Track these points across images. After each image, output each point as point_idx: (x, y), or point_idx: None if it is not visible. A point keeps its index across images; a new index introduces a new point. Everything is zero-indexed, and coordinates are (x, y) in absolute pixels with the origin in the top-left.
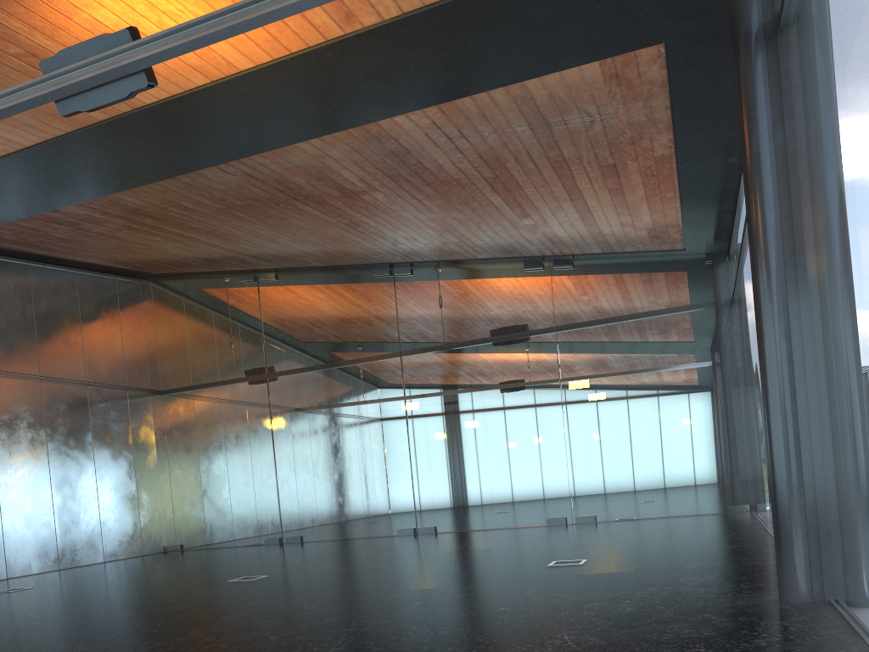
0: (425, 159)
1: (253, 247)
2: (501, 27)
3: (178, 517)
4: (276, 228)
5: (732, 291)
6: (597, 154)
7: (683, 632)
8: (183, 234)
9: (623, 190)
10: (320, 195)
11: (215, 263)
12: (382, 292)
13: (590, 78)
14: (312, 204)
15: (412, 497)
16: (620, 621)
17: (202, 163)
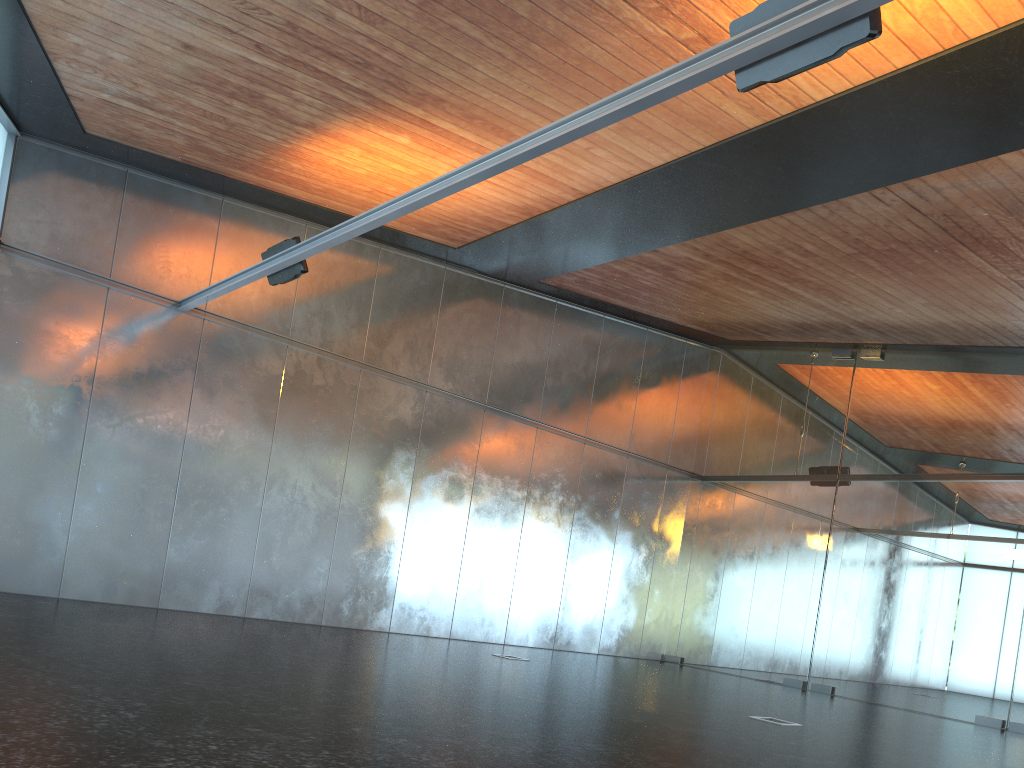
0: None
1: (868, 311)
2: None
3: (686, 625)
4: (912, 286)
5: None
6: None
7: None
8: (786, 289)
9: None
10: (1000, 237)
11: (809, 331)
12: None
13: None
14: (982, 250)
15: (1012, 676)
16: None
17: (853, 187)
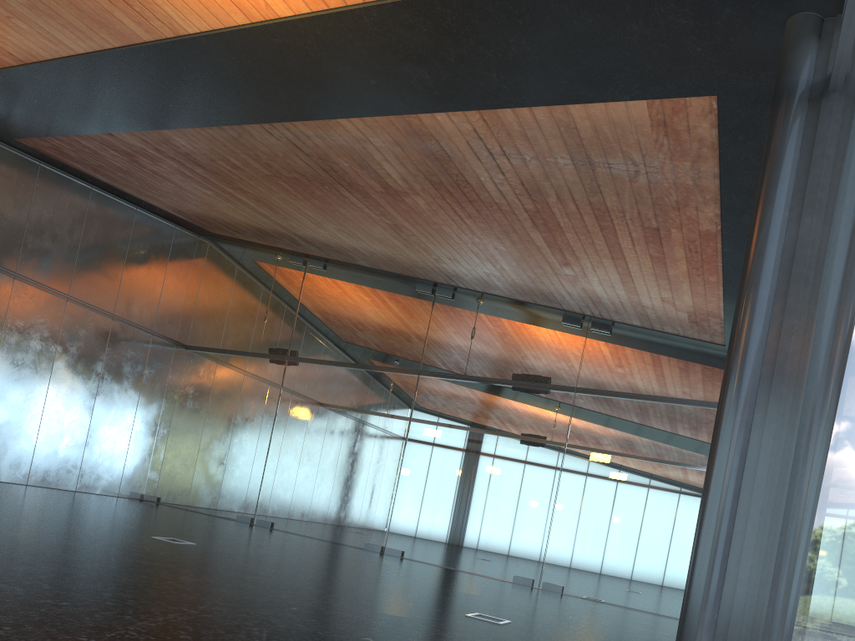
0: (466, 171)
1: (301, 227)
2: (544, 31)
3: (164, 470)
4: (322, 212)
5: None
6: (641, 212)
7: None
8: (234, 195)
9: (665, 261)
10: (363, 186)
11: (268, 236)
12: (419, 308)
13: (636, 119)
14: (356, 193)
15: (390, 515)
16: None
17: (246, 117)
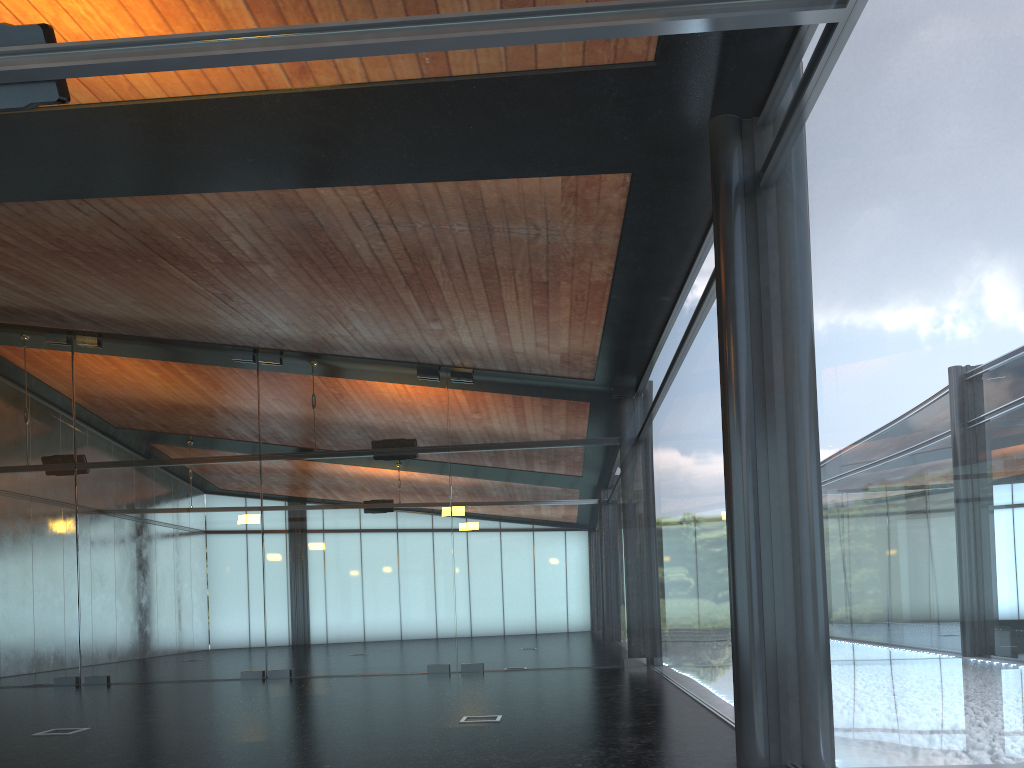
0: (340, 239)
1: (80, 303)
2: (473, 121)
3: None
4: (121, 286)
5: (638, 430)
6: (532, 269)
7: None
8: None
9: (548, 310)
10: (195, 257)
11: (17, 315)
12: (241, 380)
13: (548, 191)
14: (181, 265)
15: (264, 632)
16: None
17: (49, 193)
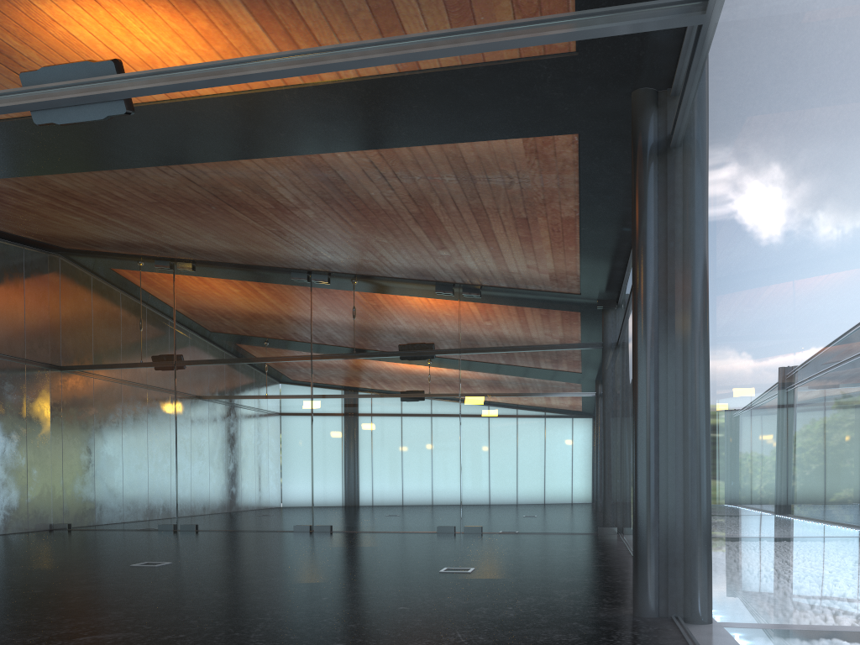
0: (359, 189)
1: (176, 239)
2: (444, 101)
3: (68, 495)
4: (203, 226)
5: (618, 336)
6: (513, 208)
7: (555, 636)
8: (107, 219)
9: (532, 239)
10: (253, 205)
11: (133, 247)
12: (298, 296)
13: (513, 149)
14: (244, 211)
15: (311, 495)
16: (504, 624)
17: (143, 162)
